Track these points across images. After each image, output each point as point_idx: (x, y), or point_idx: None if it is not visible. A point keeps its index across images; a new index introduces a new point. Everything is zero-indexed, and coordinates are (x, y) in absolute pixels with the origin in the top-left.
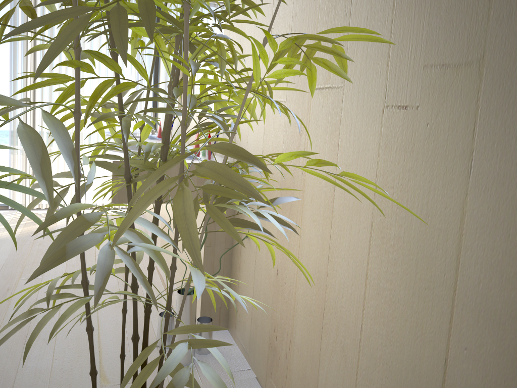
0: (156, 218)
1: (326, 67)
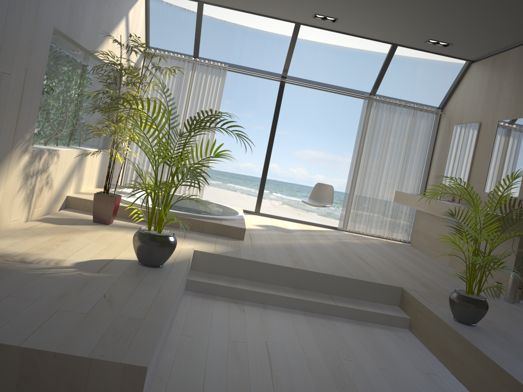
0: None
1: None
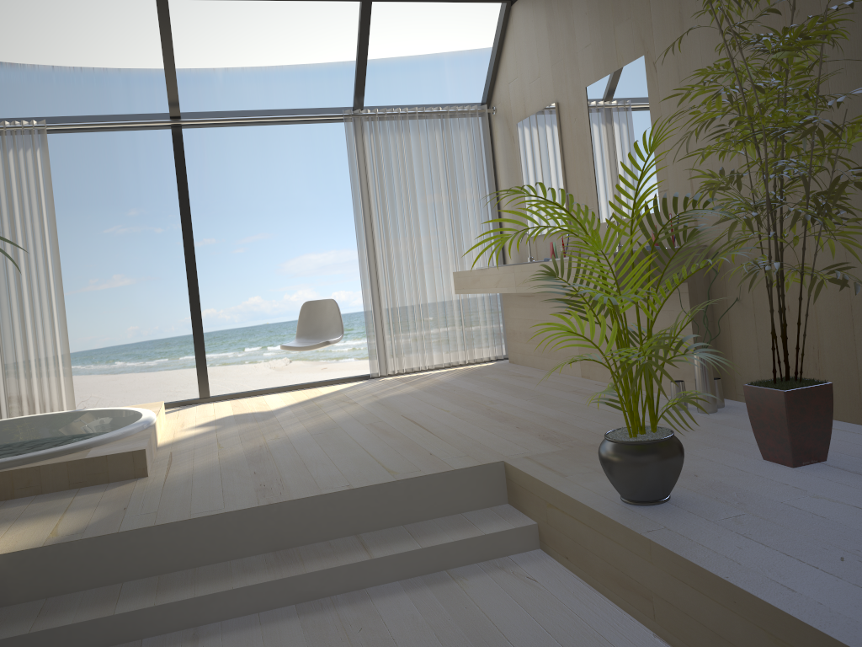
0: (781, 229)
1: (859, 136)
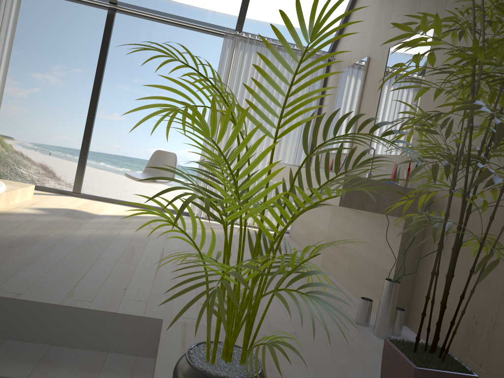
0: (475, 190)
1: None
